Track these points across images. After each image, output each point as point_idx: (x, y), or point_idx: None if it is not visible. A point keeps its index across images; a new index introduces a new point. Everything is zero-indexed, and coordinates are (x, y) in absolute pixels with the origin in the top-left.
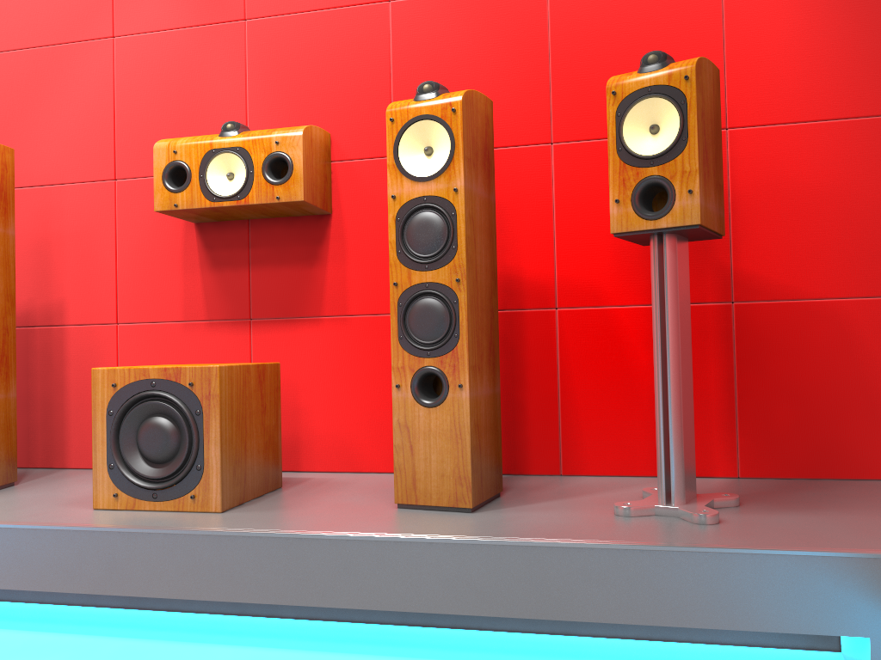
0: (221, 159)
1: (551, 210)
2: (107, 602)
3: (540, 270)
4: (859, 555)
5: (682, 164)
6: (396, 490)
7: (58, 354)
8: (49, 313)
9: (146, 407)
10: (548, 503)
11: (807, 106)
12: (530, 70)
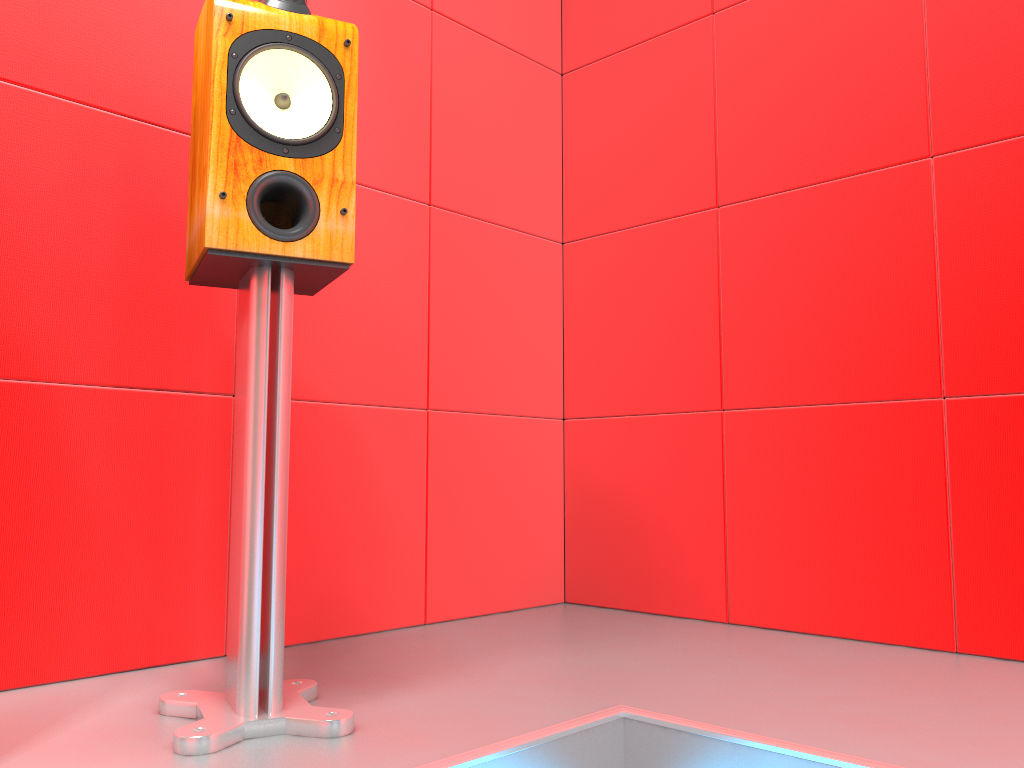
0: None
1: None
2: None
3: None
4: (575, 730)
5: (333, 168)
6: None
7: None
8: None
9: None
10: (7, 765)
11: None
12: None
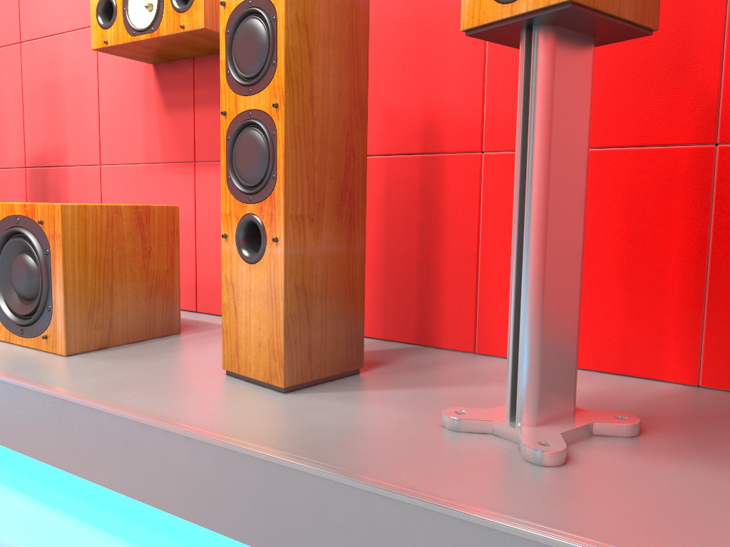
0: None
1: None
2: None
3: (467, 104)
4: None
5: None
6: (223, 354)
7: (64, 192)
8: (57, 154)
9: (15, 244)
10: (393, 392)
11: None
12: None
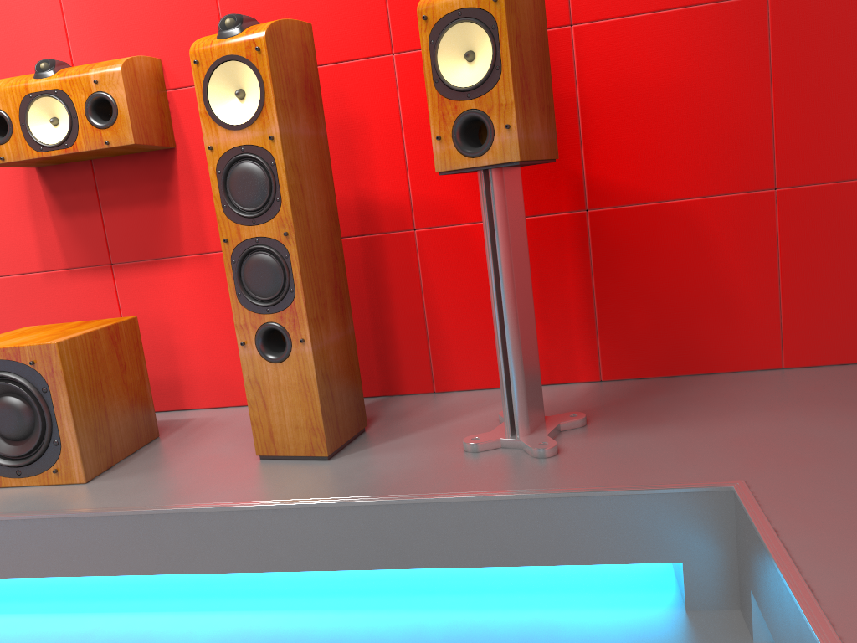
0: (41, 104)
1: (399, 128)
2: None
3: (395, 191)
4: (670, 491)
5: (498, 96)
6: (256, 443)
7: None
8: None
9: None
10: (407, 437)
11: None
12: None
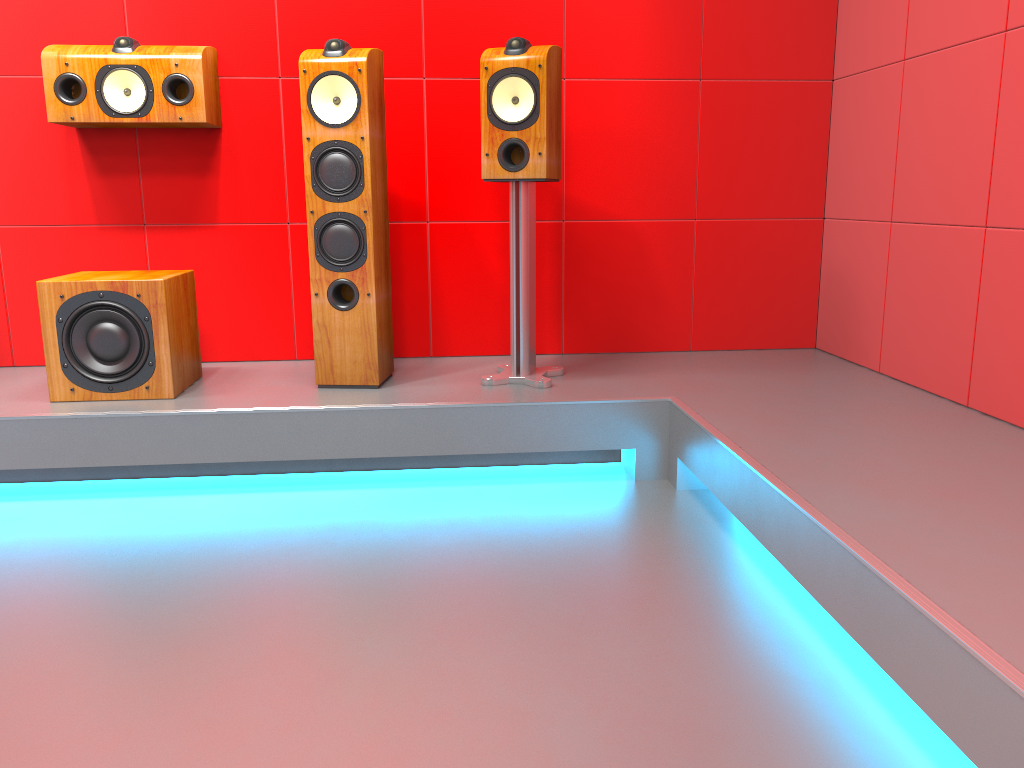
0: (117, 75)
1: (423, 138)
2: (69, 477)
3: (414, 189)
4: (632, 401)
5: (535, 132)
6: (317, 374)
7: None
8: None
9: (96, 315)
10: (431, 379)
11: (623, 66)
12: (405, 8)
